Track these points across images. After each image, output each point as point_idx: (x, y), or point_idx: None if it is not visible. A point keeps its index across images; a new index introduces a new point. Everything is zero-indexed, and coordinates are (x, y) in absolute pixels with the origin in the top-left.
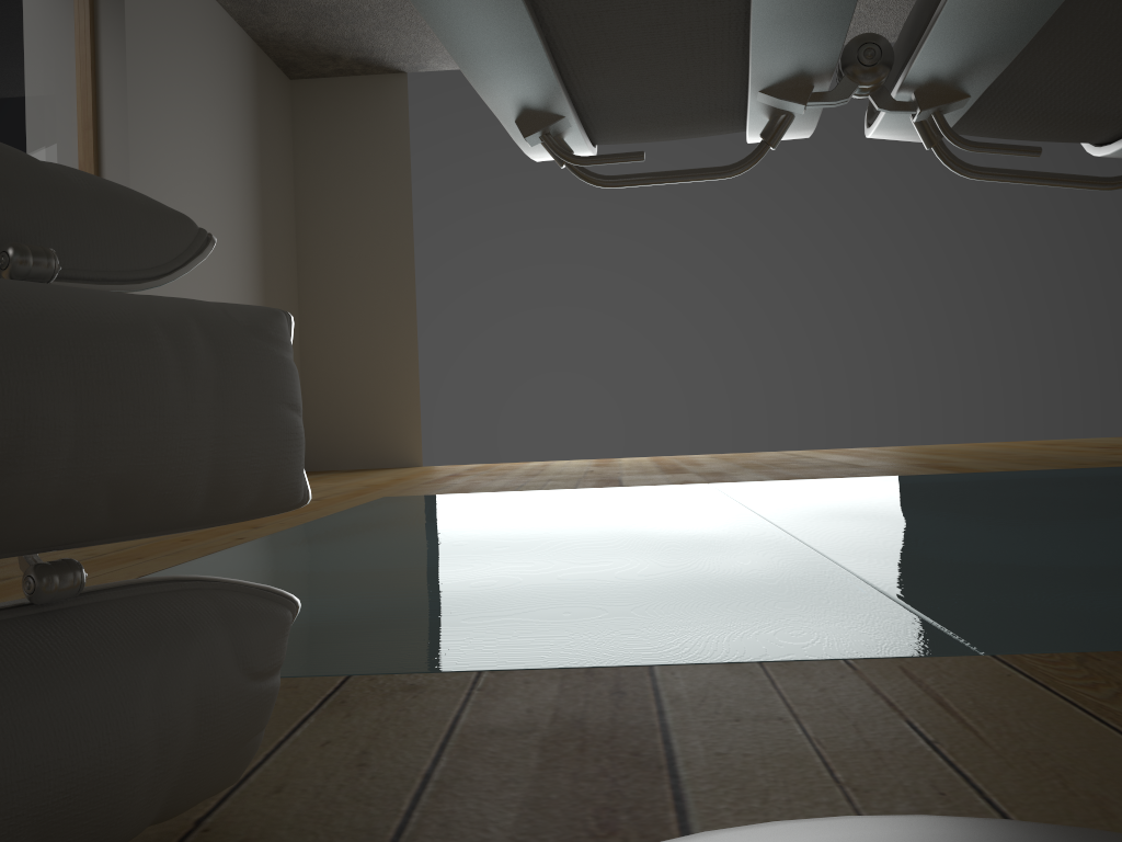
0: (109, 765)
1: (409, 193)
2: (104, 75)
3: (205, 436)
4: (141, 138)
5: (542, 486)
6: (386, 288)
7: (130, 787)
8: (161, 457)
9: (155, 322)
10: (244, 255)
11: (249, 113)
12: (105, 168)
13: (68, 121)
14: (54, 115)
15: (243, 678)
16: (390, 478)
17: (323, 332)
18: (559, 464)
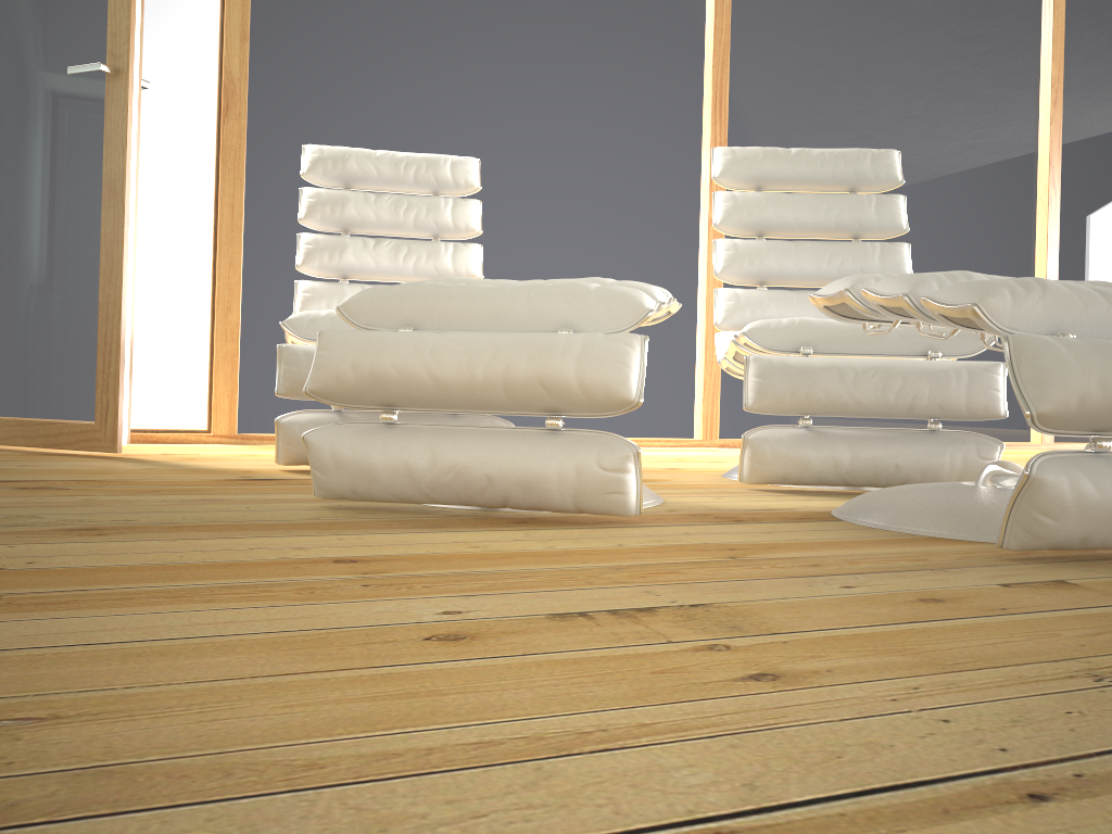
0: (936, 464)
1: None
2: None
3: (962, 395)
4: None
5: None
6: None
7: (942, 471)
8: (948, 399)
9: (951, 369)
10: None
11: None
12: None
13: None
14: None
15: (977, 457)
16: None
17: None
18: None
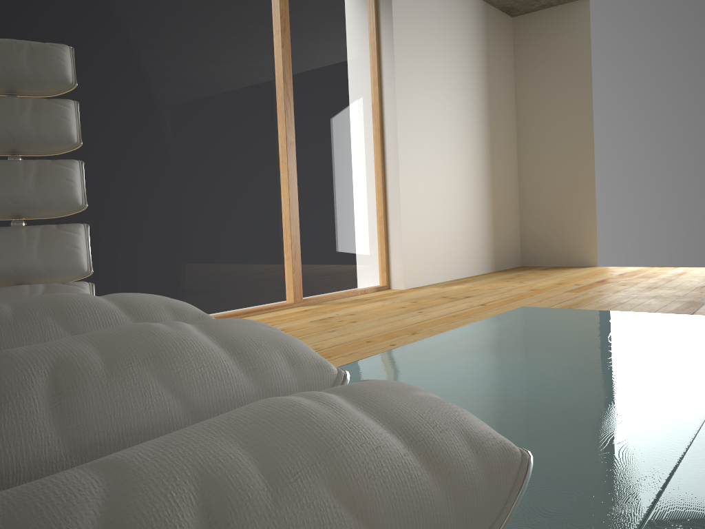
0: None
1: (590, 81)
2: (383, 52)
3: None
4: (404, 85)
5: (636, 305)
6: (573, 148)
7: None
8: None
9: None
10: (476, 138)
11: (479, 48)
12: (384, 105)
13: (363, 83)
14: (355, 83)
15: None
16: (557, 281)
17: (532, 179)
18: (694, 273)
